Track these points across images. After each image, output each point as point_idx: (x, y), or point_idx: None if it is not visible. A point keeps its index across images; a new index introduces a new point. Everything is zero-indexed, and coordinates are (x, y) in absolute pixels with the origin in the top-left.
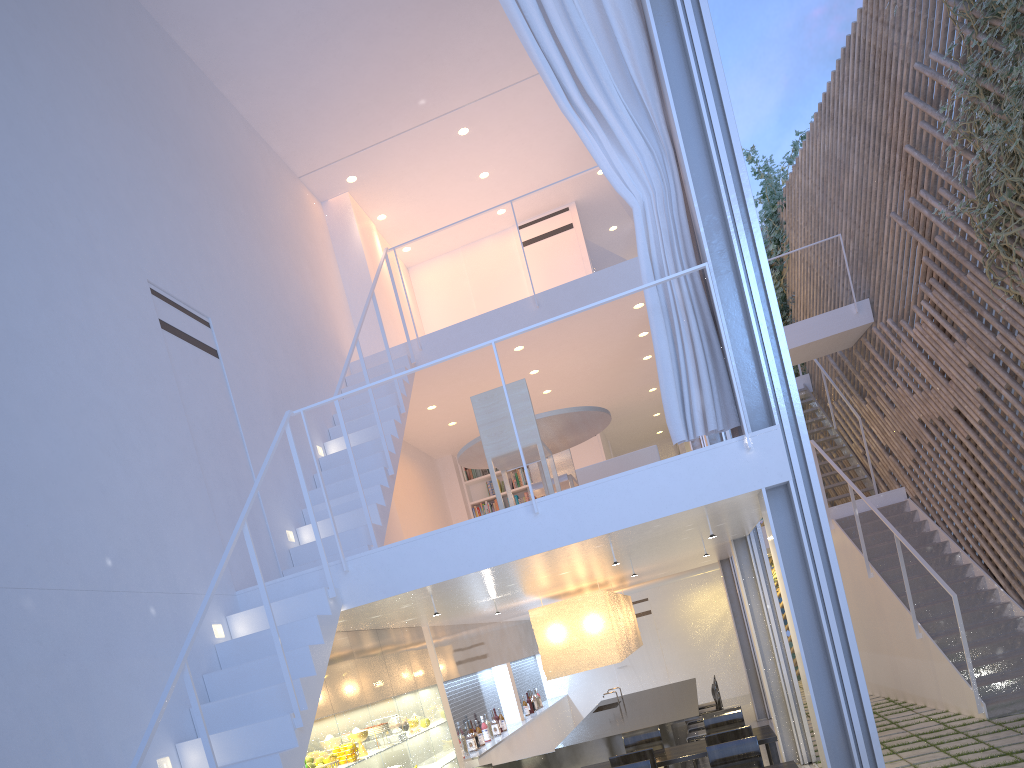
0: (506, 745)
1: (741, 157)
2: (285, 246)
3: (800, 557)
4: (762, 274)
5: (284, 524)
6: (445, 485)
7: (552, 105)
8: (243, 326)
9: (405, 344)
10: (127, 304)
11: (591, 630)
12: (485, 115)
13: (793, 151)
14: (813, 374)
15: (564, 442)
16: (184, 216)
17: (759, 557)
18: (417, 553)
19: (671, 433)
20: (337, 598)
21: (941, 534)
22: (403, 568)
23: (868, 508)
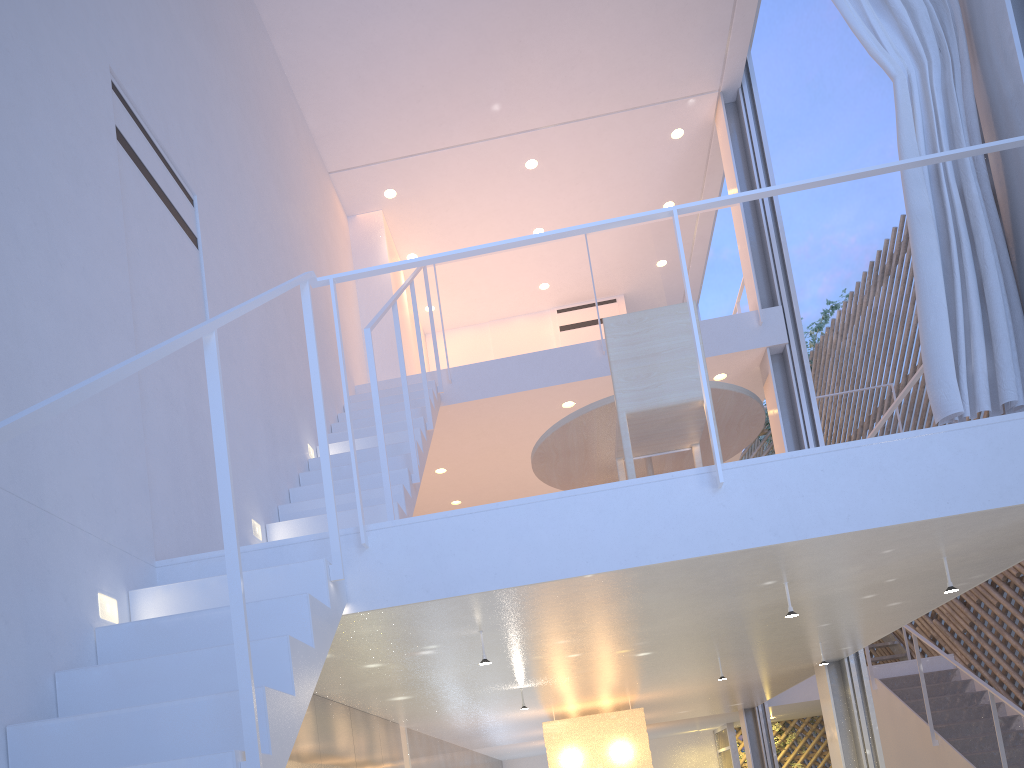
0: None
1: None
2: (304, 216)
3: None
4: None
5: (250, 510)
6: None
7: (635, 158)
8: (239, 244)
9: (431, 373)
10: (65, 58)
11: (623, 758)
12: (560, 149)
13: (823, 318)
14: None
15: (677, 465)
16: (185, 63)
17: (858, 687)
18: (496, 531)
19: (937, 401)
20: (340, 589)
21: (1009, 707)
22: (467, 554)
23: (912, 672)
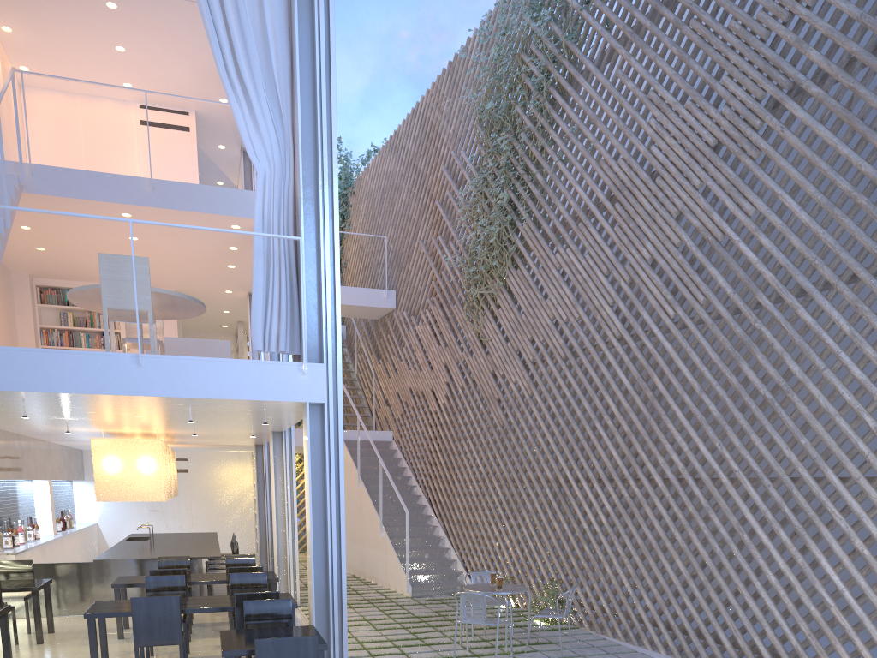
0: (40, 551)
1: (336, 179)
2: None
3: (322, 455)
4: (334, 261)
5: None
6: (17, 300)
7: (196, 30)
8: None
9: (16, 163)
10: None
11: (145, 469)
12: (135, 4)
13: (367, 157)
14: (349, 327)
15: (162, 314)
16: None
17: (289, 450)
18: (26, 362)
19: (253, 342)
20: None
21: (408, 471)
22: (10, 370)
23: (367, 438)
